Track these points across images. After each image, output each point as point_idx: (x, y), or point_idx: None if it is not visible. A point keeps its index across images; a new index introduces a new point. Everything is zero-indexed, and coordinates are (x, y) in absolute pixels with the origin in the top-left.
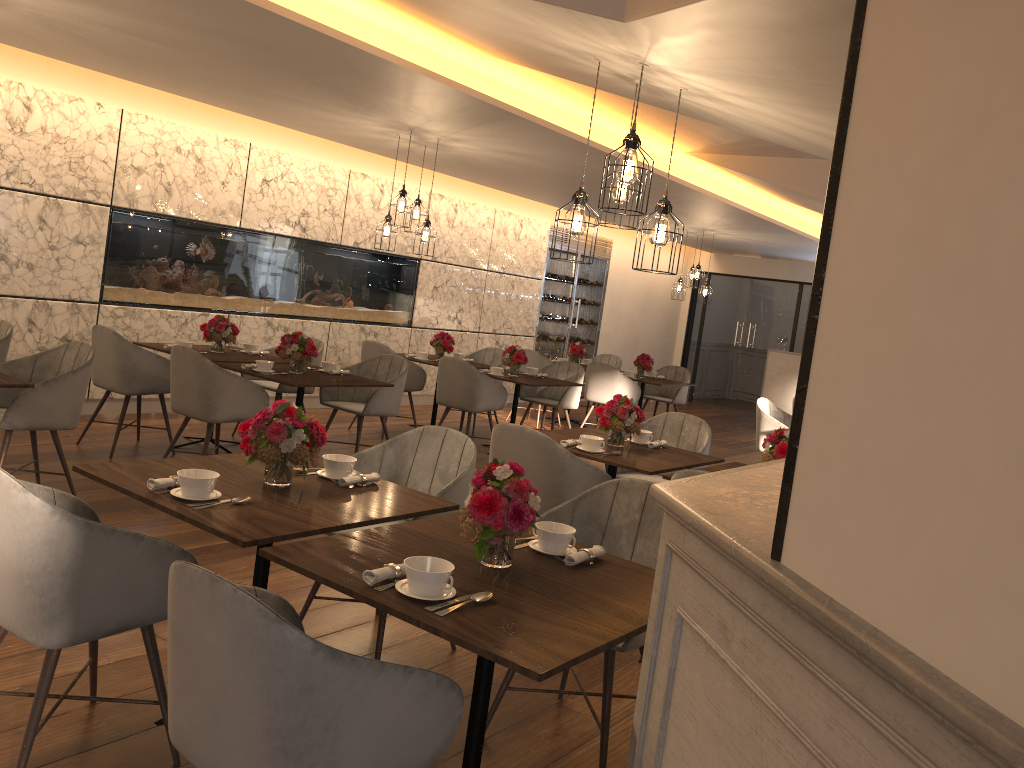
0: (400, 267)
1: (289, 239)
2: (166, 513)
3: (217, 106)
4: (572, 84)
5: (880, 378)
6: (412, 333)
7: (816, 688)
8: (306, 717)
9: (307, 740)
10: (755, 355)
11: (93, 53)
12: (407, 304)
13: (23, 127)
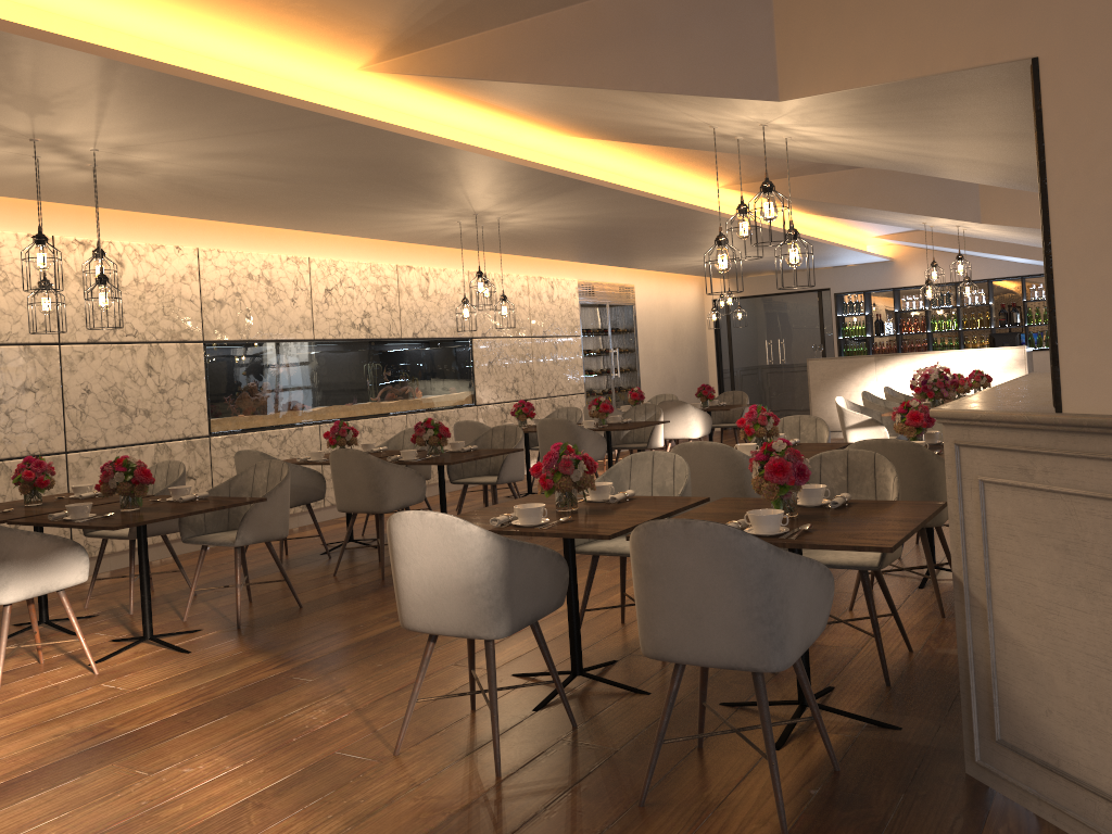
0: (456, 349)
1: (357, 342)
2: (378, 597)
3: (285, 228)
4: (632, 146)
5: (1110, 288)
6: (478, 411)
7: (1111, 466)
8: (771, 594)
9: (774, 609)
10: (790, 369)
11: (194, 200)
12: (468, 384)
13: (119, 282)
